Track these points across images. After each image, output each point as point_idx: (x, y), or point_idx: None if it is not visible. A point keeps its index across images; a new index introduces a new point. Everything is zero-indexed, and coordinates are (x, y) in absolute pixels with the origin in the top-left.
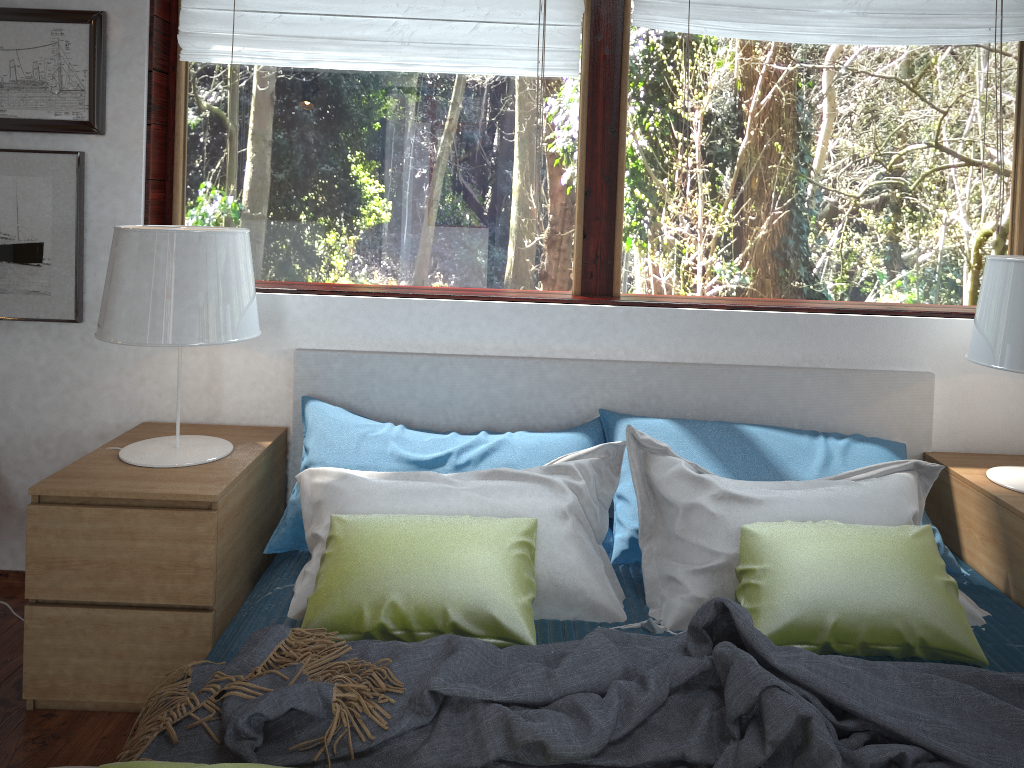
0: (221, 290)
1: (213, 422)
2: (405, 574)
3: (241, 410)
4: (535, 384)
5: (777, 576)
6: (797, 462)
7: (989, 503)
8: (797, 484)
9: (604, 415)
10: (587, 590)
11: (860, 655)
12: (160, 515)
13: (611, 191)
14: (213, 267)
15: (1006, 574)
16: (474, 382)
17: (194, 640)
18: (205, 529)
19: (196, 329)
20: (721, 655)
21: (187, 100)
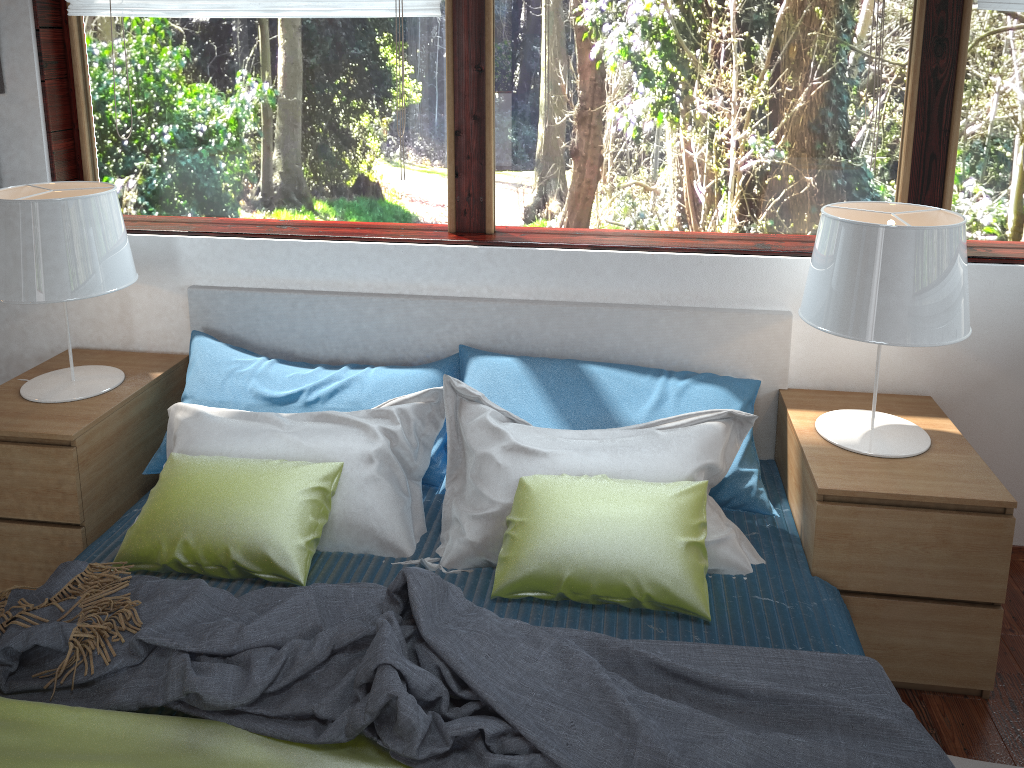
0: (78, 251)
1: (129, 348)
2: (199, 517)
3: (151, 339)
4: (402, 320)
5: (529, 530)
6: (630, 403)
7: (799, 453)
8: (599, 433)
9: (461, 351)
10: (377, 529)
11: (595, 604)
12: (29, 450)
13: (480, 130)
14: (68, 231)
15: (801, 522)
16: (347, 318)
17: (70, 550)
18: (66, 463)
19: (56, 288)
20: (376, 625)
21: (82, 52)
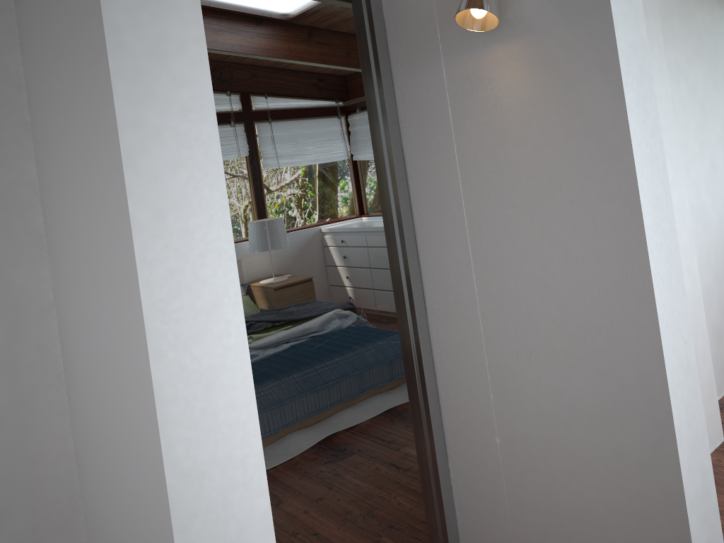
0: None
1: None
2: None
3: None
4: None
5: None
6: None
7: (261, 288)
8: None
9: None
10: None
11: None
12: None
13: None
14: None
15: (268, 304)
16: None
17: None
18: None
19: None
20: None
21: None
